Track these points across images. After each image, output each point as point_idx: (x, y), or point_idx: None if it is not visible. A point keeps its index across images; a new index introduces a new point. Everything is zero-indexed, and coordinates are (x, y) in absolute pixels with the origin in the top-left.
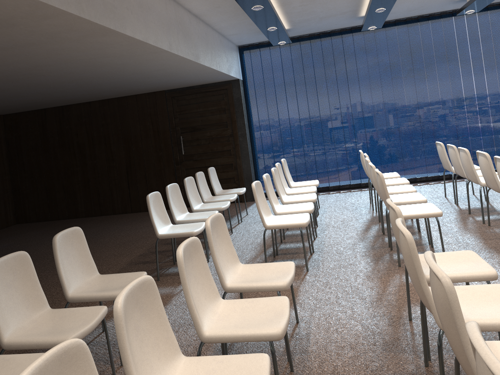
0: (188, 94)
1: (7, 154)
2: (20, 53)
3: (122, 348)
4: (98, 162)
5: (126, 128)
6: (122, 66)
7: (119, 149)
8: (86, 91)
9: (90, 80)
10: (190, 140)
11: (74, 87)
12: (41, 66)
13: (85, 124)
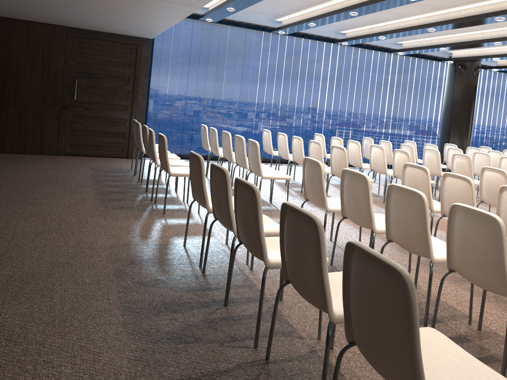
0: (94, 38)
1: None
2: None
3: (428, 218)
4: None
5: (7, 55)
6: (128, 2)
7: None
8: (7, 3)
9: None
10: (84, 87)
11: None
12: None
13: None
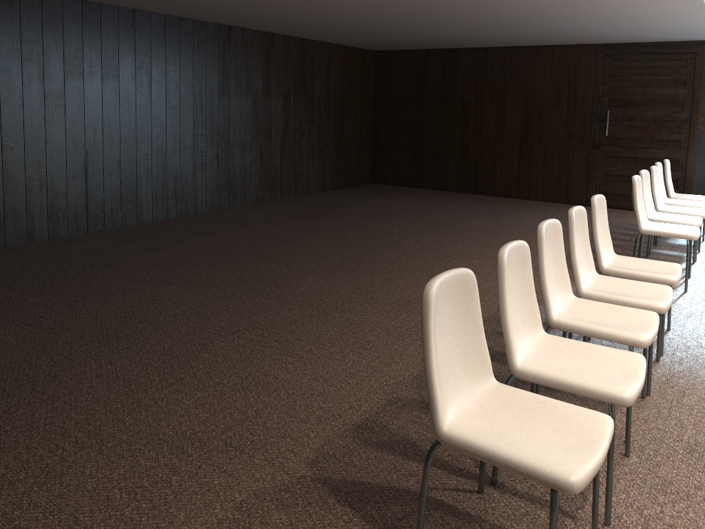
0: (631, 53)
1: (373, 99)
2: None
3: None
4: (484, 127)
5: (530, 89)
6: (607, 7)
7: (516, 114)
8: (509, 33)
9: (539, 20)
10: (620, 118)
11: (506, 27)
12: None
13: (475, 75)
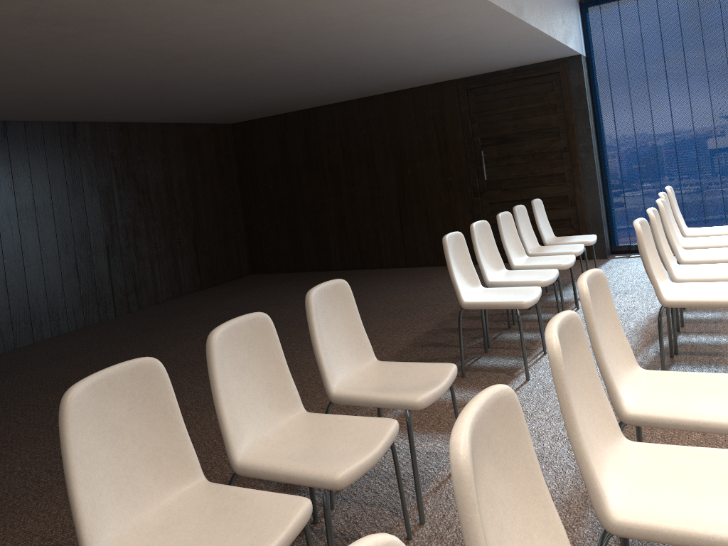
0: (493, 84)
1: (238, 178)
2: (251, 8)
3: None
4: (358, 191)
5: (398, 140)
6: (399, 31)
7: (388, 171)
8: (342, 81)
9: (349, 60)
10: (497, 158)
11: (326, 75)
12: (281, 34)
13: (338, 134)
